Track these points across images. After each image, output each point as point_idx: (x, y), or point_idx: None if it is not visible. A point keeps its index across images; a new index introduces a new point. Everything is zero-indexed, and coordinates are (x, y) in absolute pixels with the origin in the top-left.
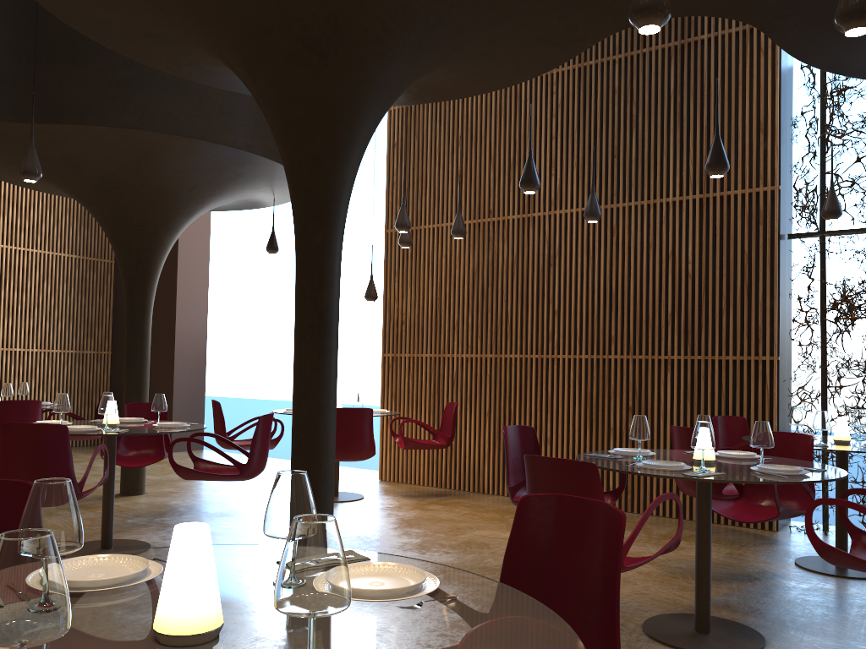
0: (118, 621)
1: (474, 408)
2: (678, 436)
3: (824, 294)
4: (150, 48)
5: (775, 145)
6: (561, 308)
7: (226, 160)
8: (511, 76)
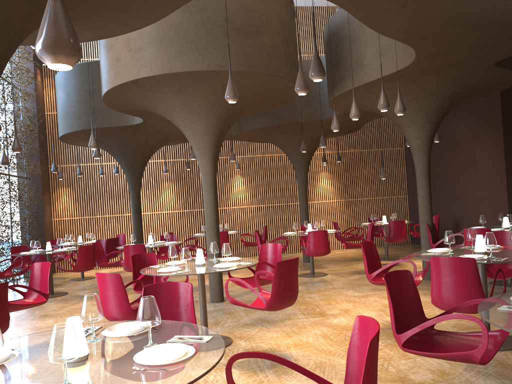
0: None
1: None
2: (89, 248)
3: None
4: (219, 78)
5: None
6: None
7: (30, 35)
8: (121, 109)
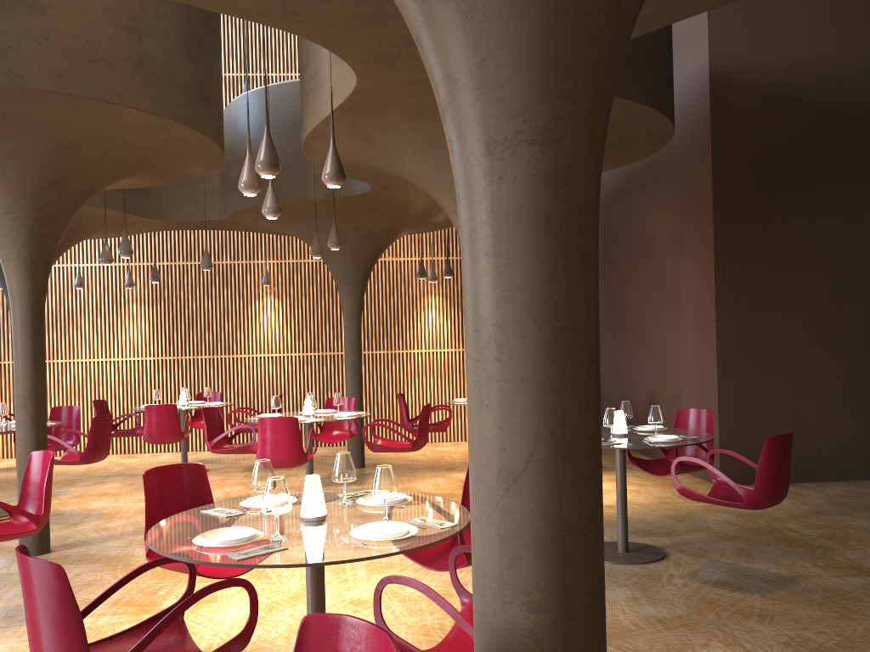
0: (310, 417)
1: None
2: None
3: None
4: None
5: None
6: None
7: None
8: None
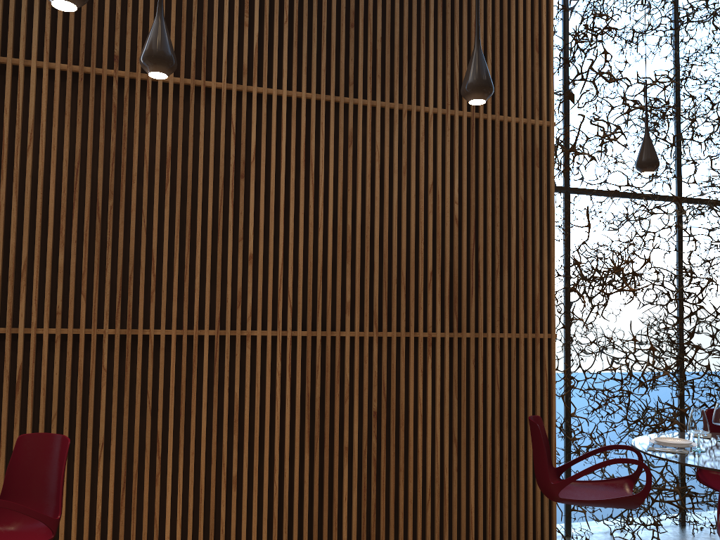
0: None
1: (68, 437)
2: None
3: (568, 260)
4: None
5: (552, 72)
6: (260, 250)
7: None
8: None
